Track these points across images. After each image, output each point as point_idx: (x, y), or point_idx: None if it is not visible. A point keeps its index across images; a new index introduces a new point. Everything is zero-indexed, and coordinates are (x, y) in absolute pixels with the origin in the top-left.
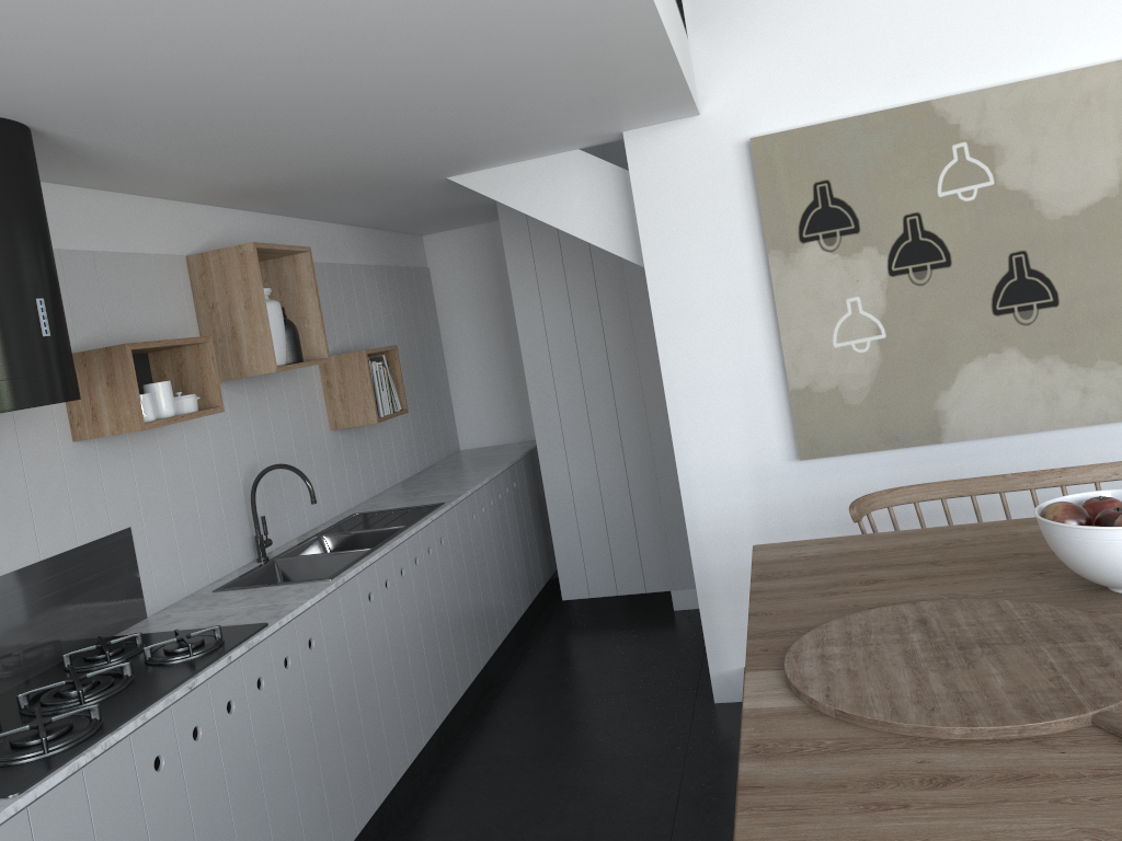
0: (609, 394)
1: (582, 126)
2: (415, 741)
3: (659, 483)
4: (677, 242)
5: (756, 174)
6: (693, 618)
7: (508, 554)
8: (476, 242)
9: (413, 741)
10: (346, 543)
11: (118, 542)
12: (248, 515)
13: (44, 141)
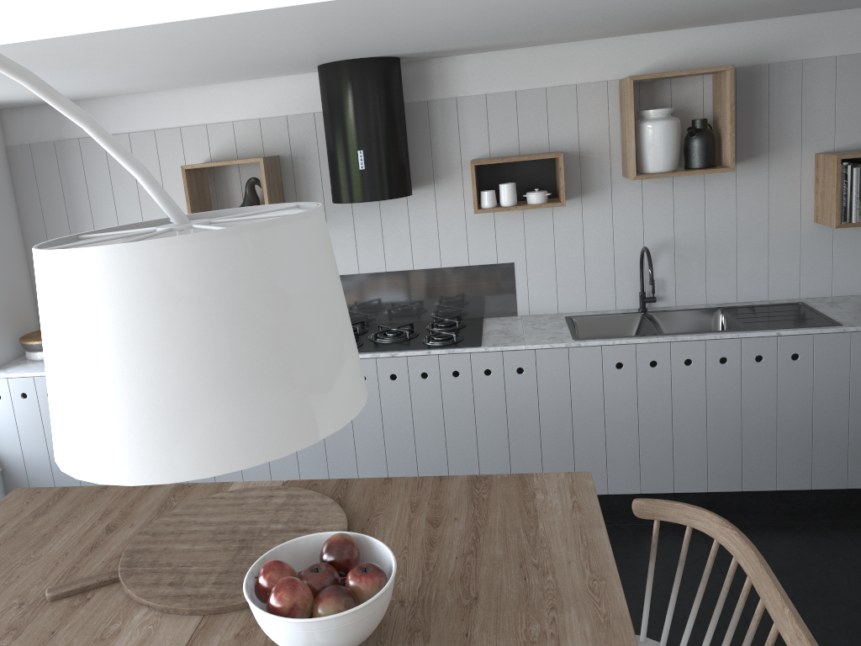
0: None
1: None
2: (658, 483)
3: None
4: None
5: None
6: None
7: None
8: None
9: (654, 482)
10: (727, 323)
11: (501, 269)
12: (647, 275)
13: (402, 55)
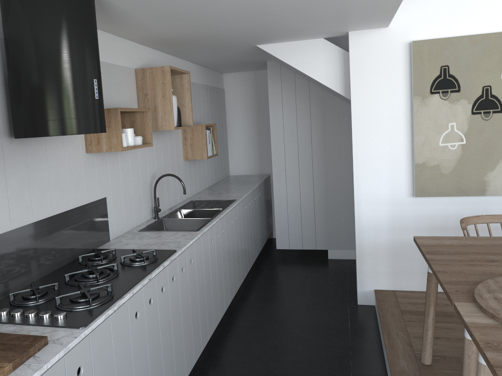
0: (310, 157)
1: (334, 26)
2: (222, 309)
3: (328, 200)
4: (368, 88)
5: (413, 59)
6: (338, 263)
7: (256, 226)
8: (248, 79)
9: (222, 309)
10: (192, 214)
11: (101, 204)
12: (151, 196)
13: (95, 0)
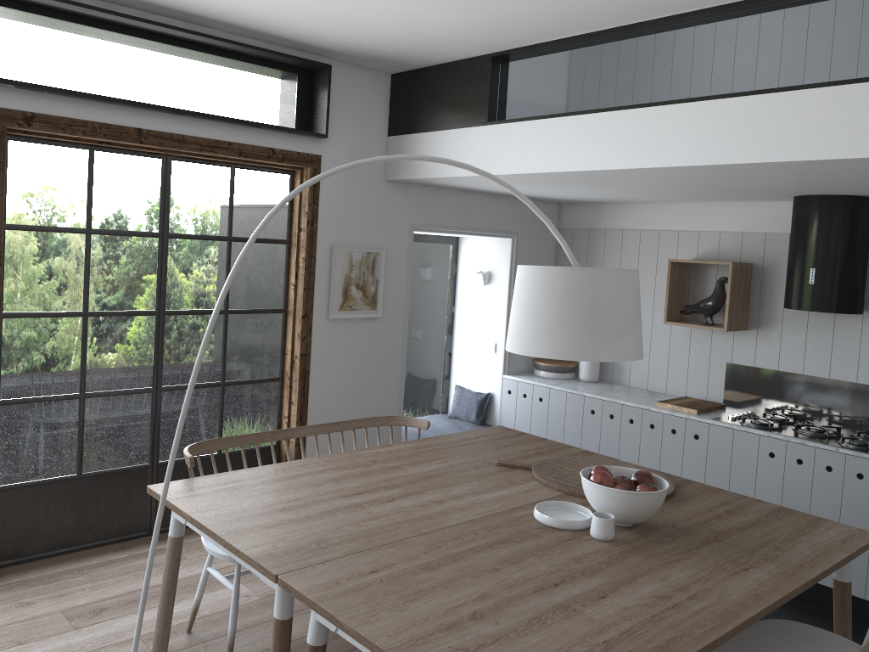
0: None
1: None
2: None
3: None
4: None
5: None
6: None
7: None
8: None
9: None
10: None
11: None
12: None
13: None
